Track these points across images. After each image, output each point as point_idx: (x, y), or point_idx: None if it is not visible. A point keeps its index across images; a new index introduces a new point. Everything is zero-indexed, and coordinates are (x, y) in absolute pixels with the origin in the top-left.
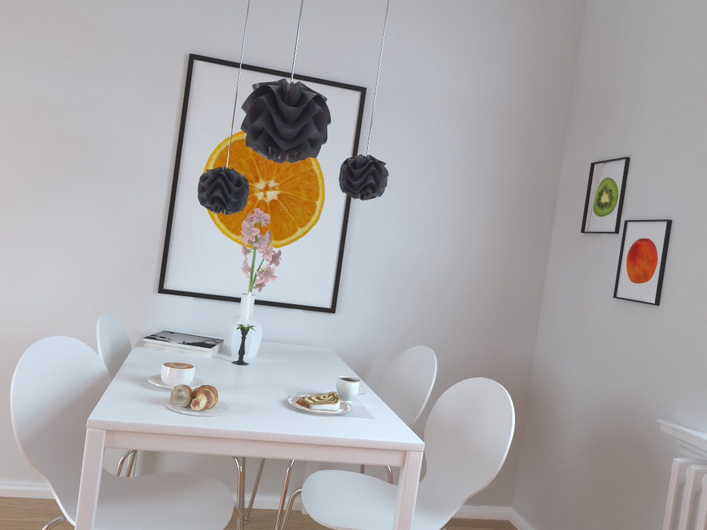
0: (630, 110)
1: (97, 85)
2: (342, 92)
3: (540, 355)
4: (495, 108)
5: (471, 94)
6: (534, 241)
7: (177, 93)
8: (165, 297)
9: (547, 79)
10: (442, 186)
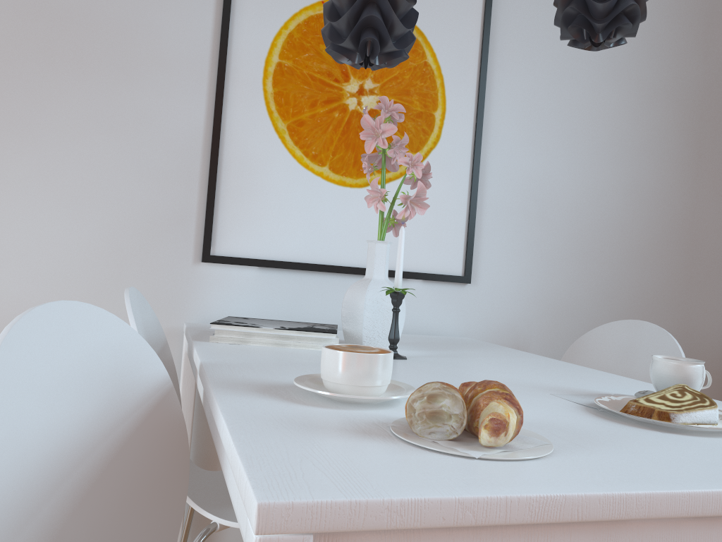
0: None
1: None
2: None
3: None
4: None
5: None
6: None
7: None
8: (213, 268)
9: None
10: (604, 91)
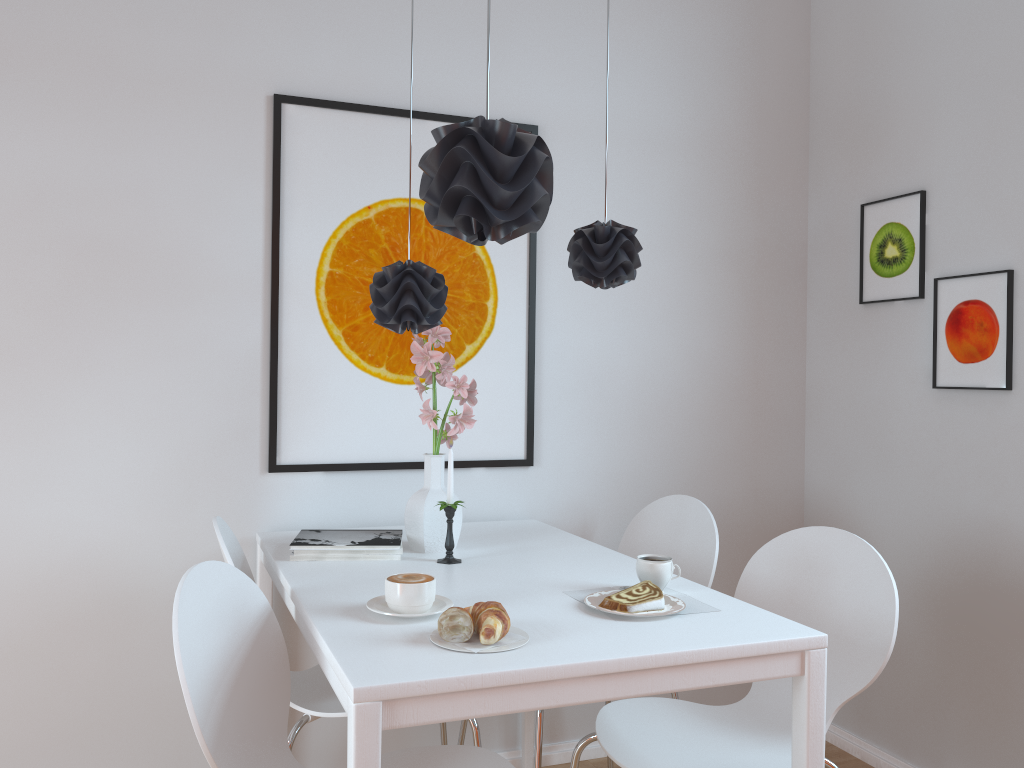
0: (914, 125)
1: (133, 156)
2: None
3: (815, 484)
4: (713, 141)
5: (680, 122)
6: (785, 325)
7: (261, 157)
8: (280, 477)
9: (774, 93)
10: (657, 260)
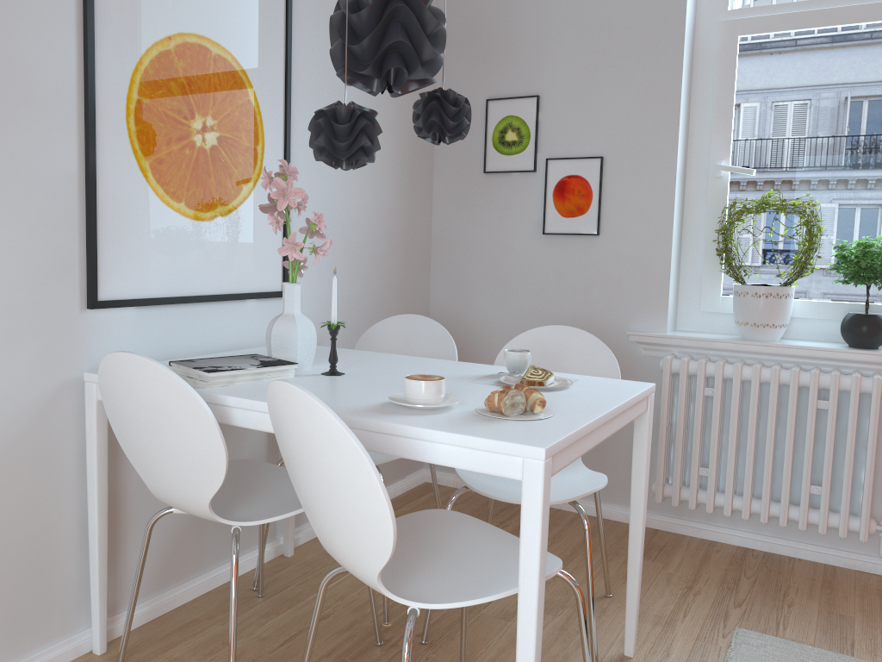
0: (531, 47)
1: None
2: None
3: (439, 305)
4: None
5: None
6: (423, 185)
7: None
8: (98, 314)
9: None
10: None
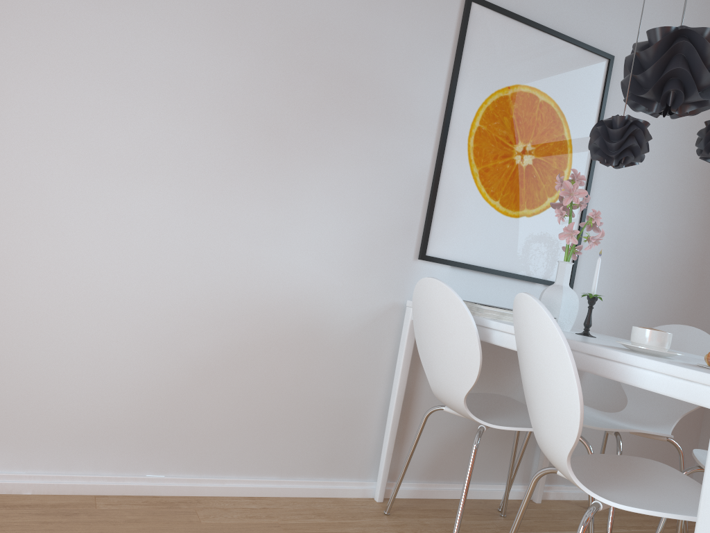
0: None
1: (376, 15)
2: (594, 57)
3: None
4: None
5: None
6: None
7: (452, 36)
8: (424, 264)
9: None
10: (663, 165)
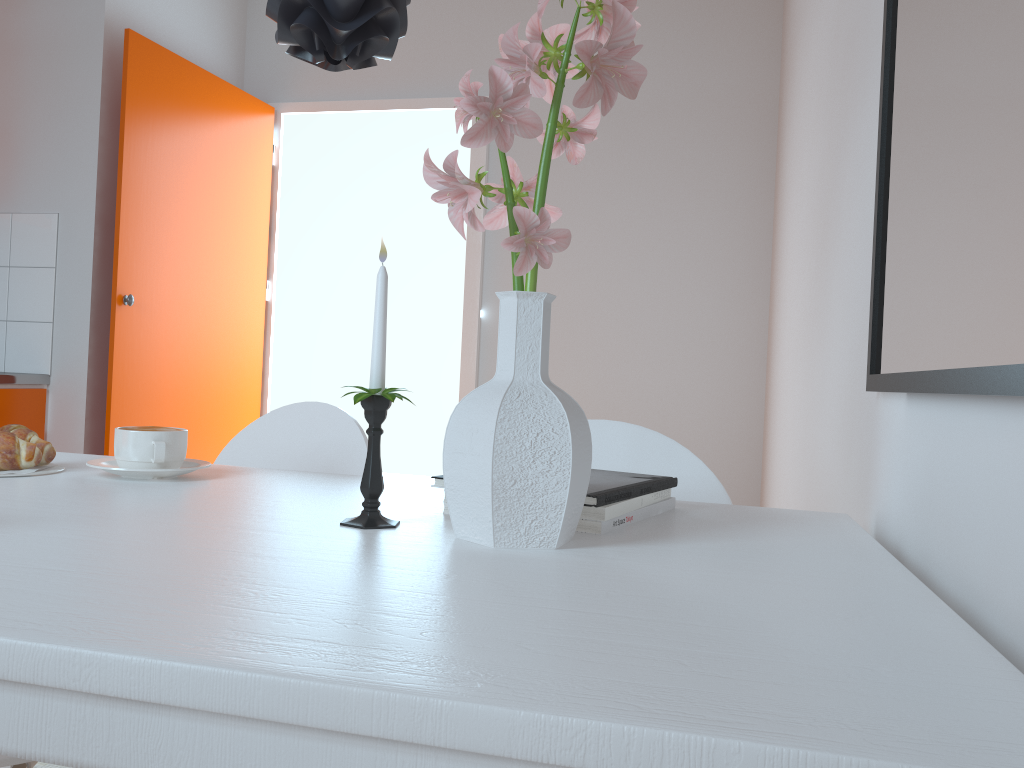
0: None
1: None
2: None
3: None
4: None
5: None
6: None
7: None
8: (883, 404)
9: None
10: None
